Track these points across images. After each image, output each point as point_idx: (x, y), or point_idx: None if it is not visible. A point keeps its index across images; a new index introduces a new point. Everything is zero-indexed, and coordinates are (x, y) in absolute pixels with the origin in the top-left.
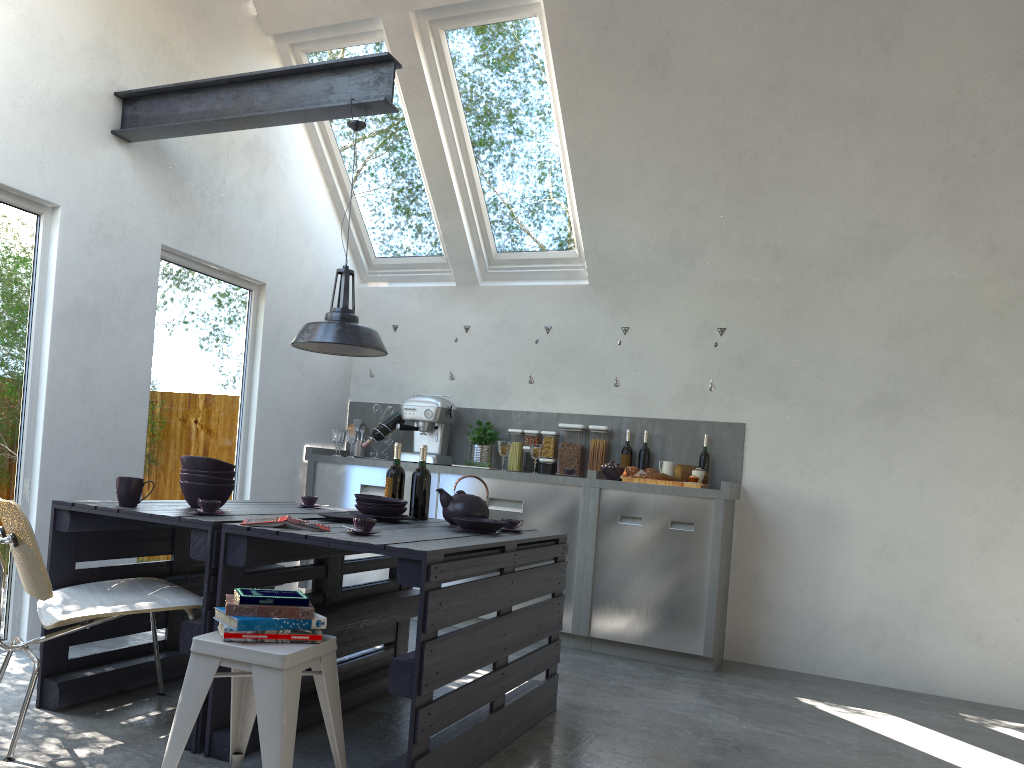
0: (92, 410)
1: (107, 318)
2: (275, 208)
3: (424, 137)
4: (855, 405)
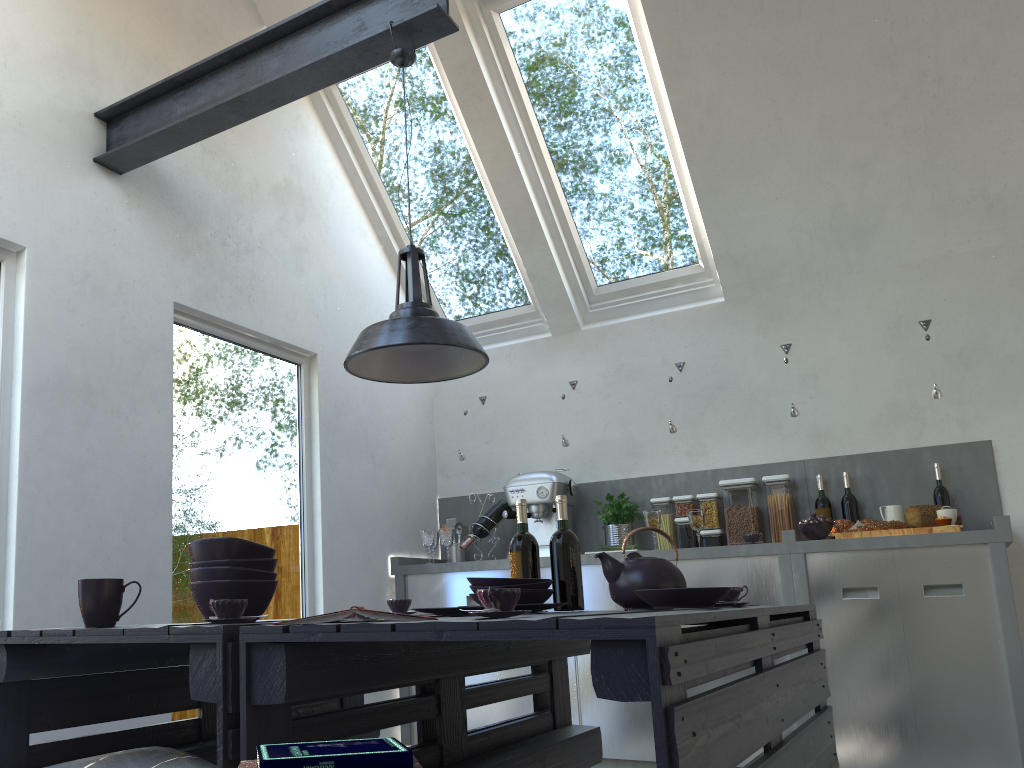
0: (90, 518)
1: (104, 394)
2: (319, 264)
3: (490, 151)
4: None
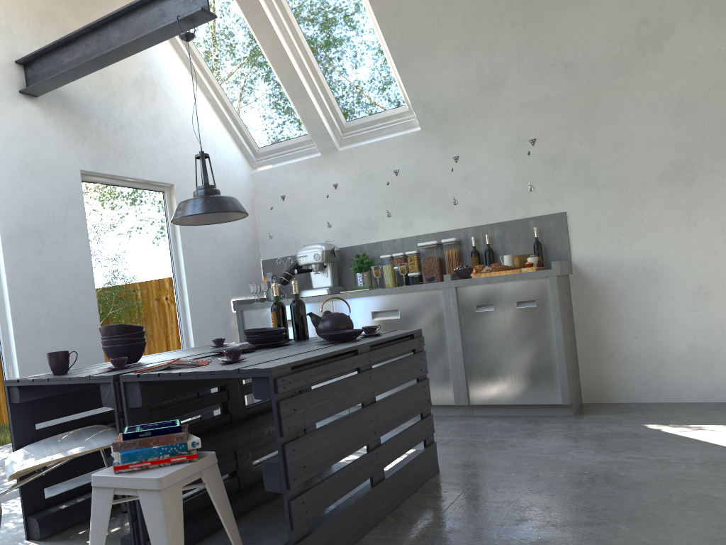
0: (50, 305)
1: (47, 234)
2: (169, 125)
3: (268, 43)
4: (655, 177)
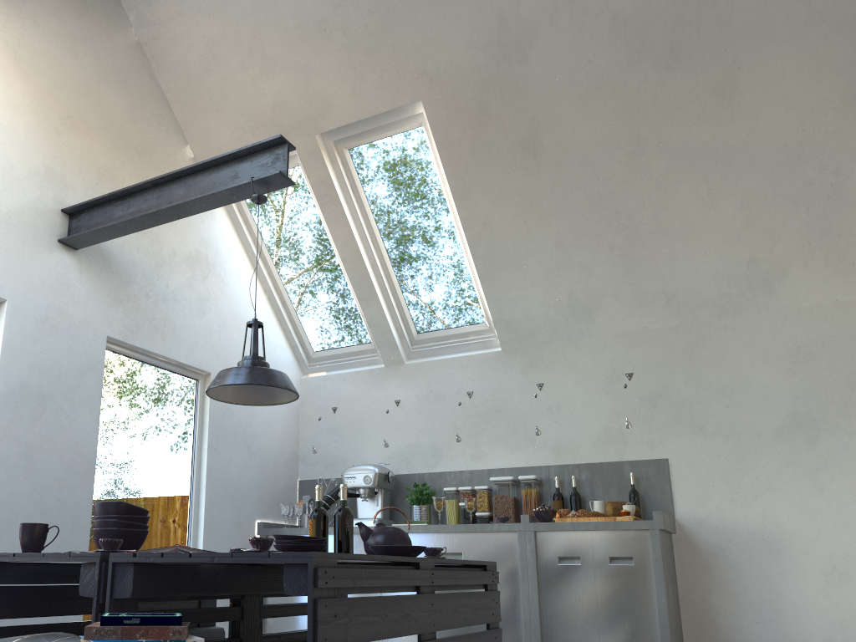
0: (35, 484)
1: (52, 399)
2: (217, 309)
3: (340, 238)
4: (771, 429)
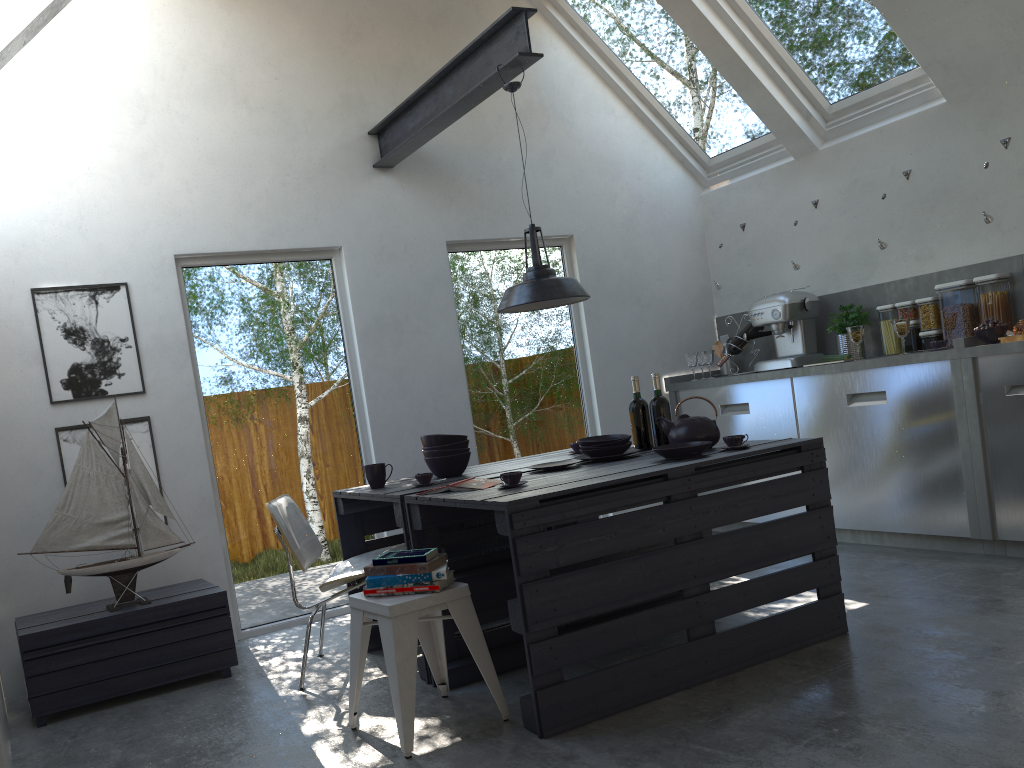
0: (411, 402)
1: (407, 322)
2: (566, 159)
3: (689, 23)
4: None
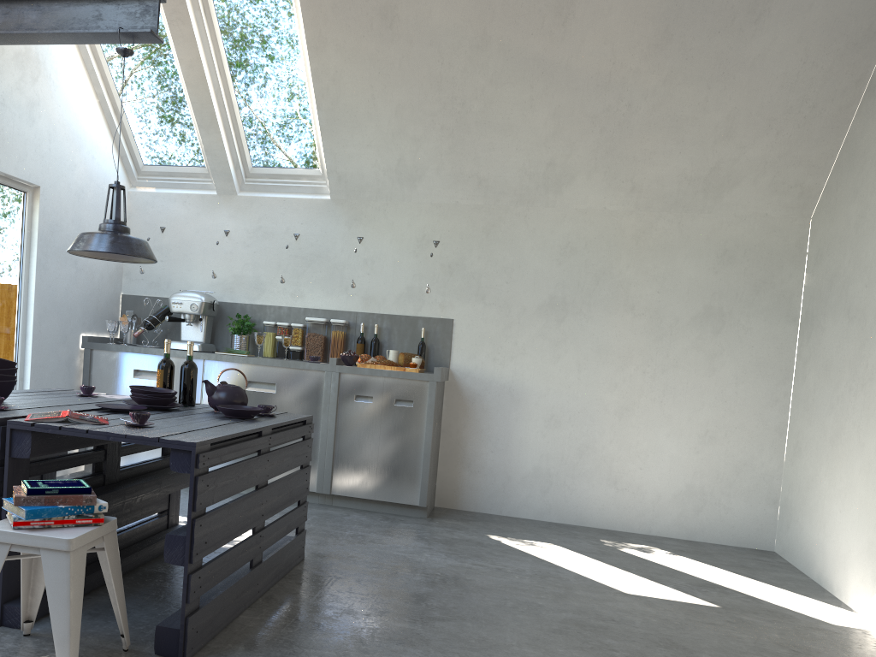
0: None
1: None
2: (47, 116)
3: (187, 60)
4: (534, 306)
